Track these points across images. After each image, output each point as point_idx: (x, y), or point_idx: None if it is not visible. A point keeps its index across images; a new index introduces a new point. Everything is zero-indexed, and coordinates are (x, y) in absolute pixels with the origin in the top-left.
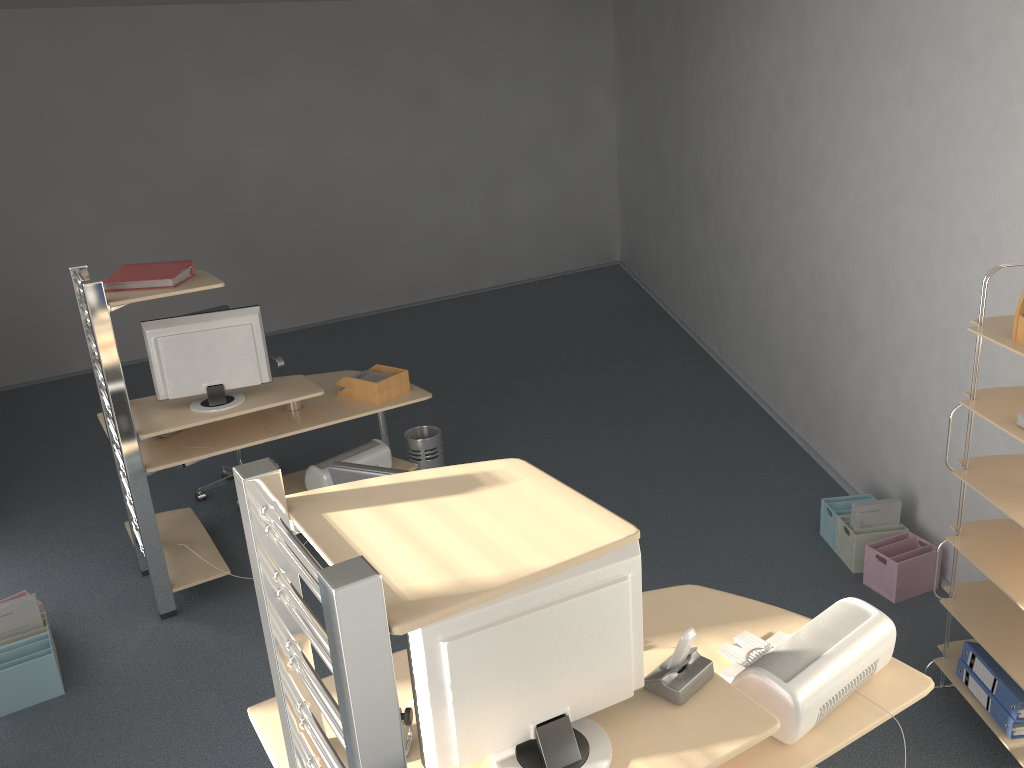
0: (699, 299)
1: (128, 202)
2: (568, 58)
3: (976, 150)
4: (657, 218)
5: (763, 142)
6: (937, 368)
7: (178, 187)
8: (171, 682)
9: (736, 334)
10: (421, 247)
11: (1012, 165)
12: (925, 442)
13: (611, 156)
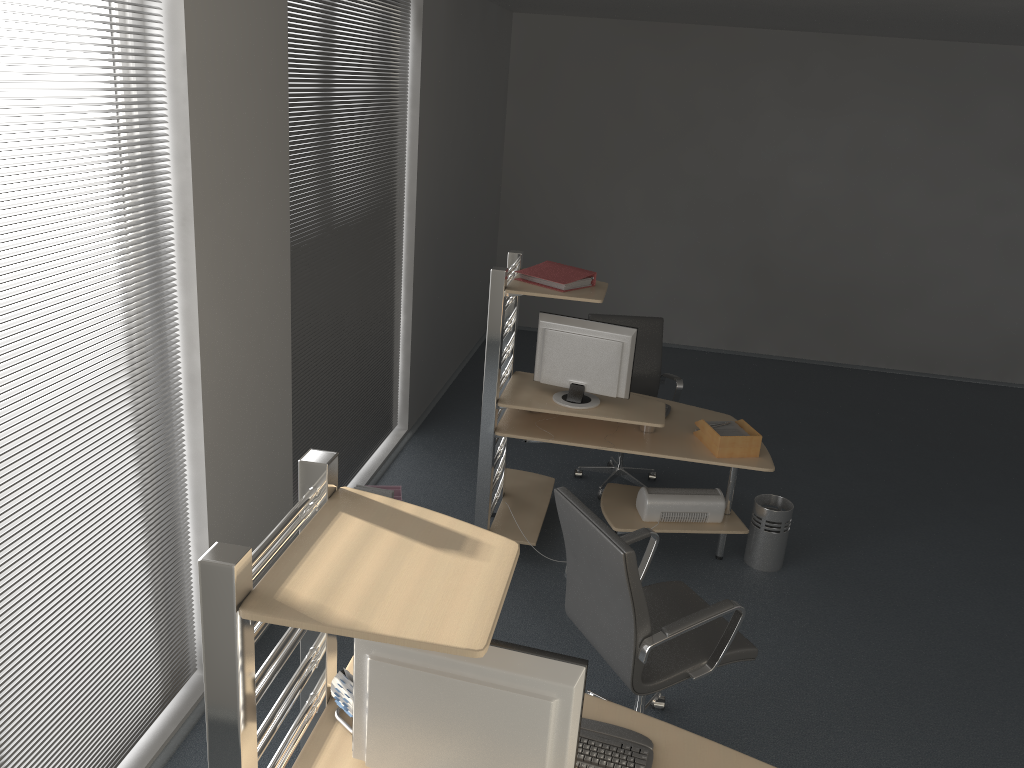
0: None
1: (671, 201)
2: None
3: None
4: None
5: None
6: None
7: (719, 198)
8: None
9: None
10: (953, 317)
11: None
12: None
13: None
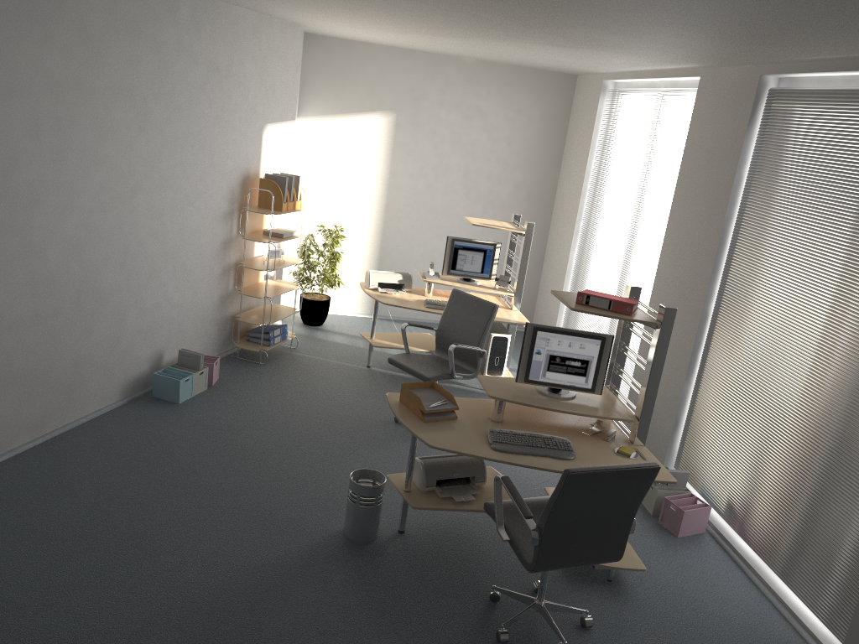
0: None
1: None
2: None
3: (186, 154)
4: None
5: None
6: (171, 272)
7: None
8: None
9: None
10: None
11: (204, 158)
12: (166, 317)
13: None
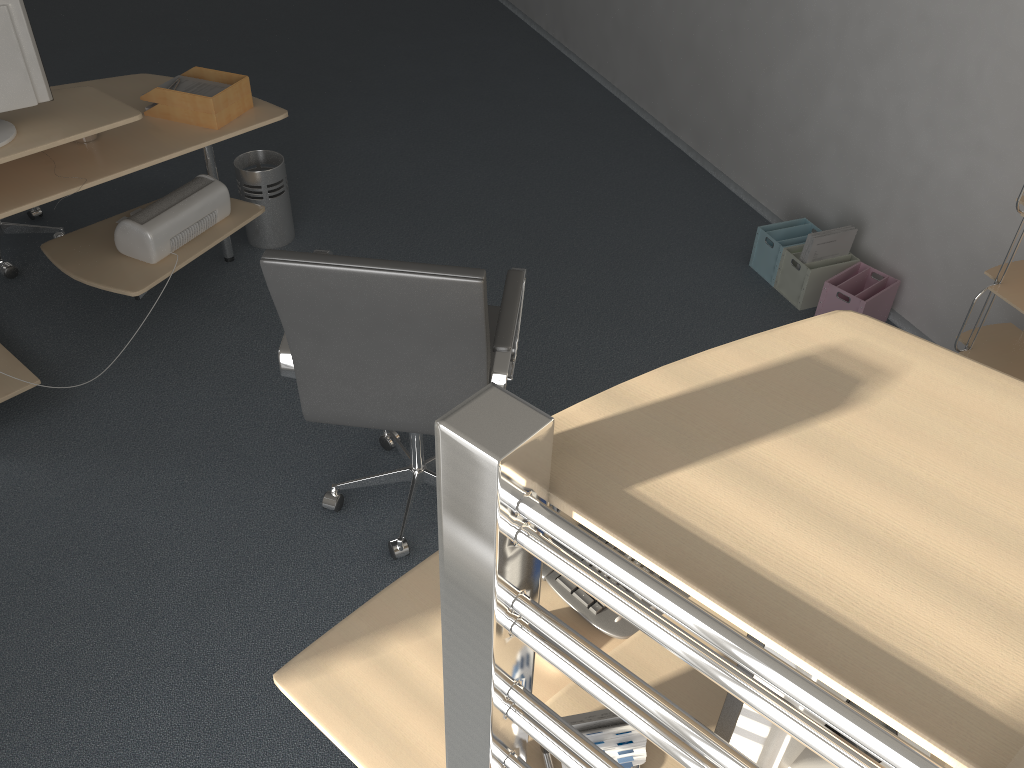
0: None
1: None
2: None
3: None
4: None
5: None
6: (928, 74)
7: None
8: (5, 553)
9: (593, 17)
10: None
11: None
12: (890, 161)
13: None
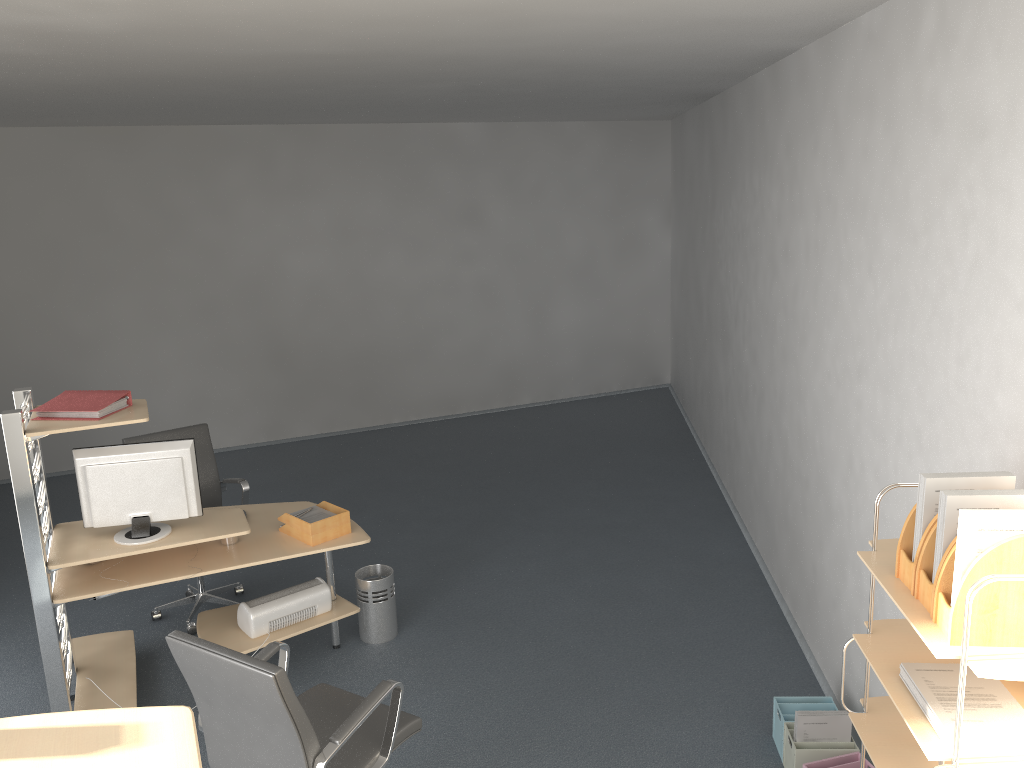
0: (721, 439)
1: (170, 306)
2: (622, 181)
3: (919, 336)
4: (695, 347)
5: (767, 289)
6: None
7: (220, 293)
8: None
9: (746, 483)
10: (459, 361)
11: (947, 360)
12: None
13: (664, 278)
